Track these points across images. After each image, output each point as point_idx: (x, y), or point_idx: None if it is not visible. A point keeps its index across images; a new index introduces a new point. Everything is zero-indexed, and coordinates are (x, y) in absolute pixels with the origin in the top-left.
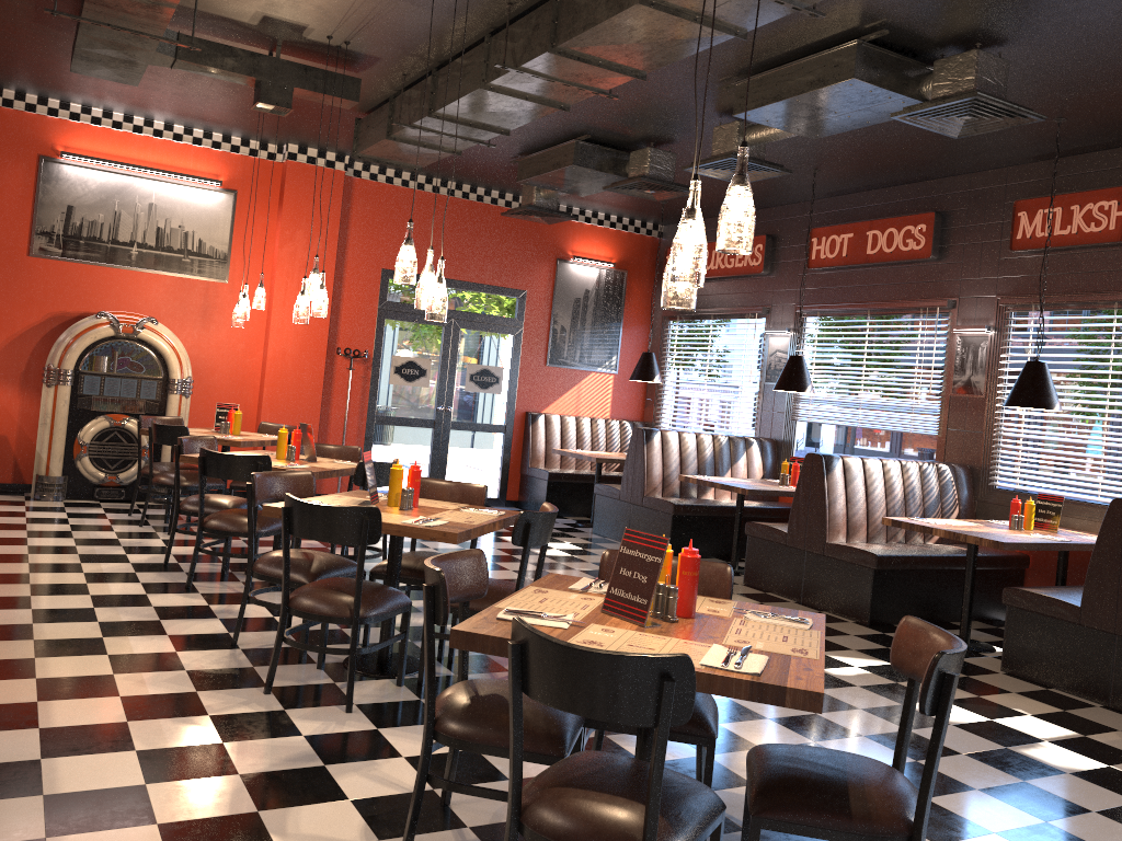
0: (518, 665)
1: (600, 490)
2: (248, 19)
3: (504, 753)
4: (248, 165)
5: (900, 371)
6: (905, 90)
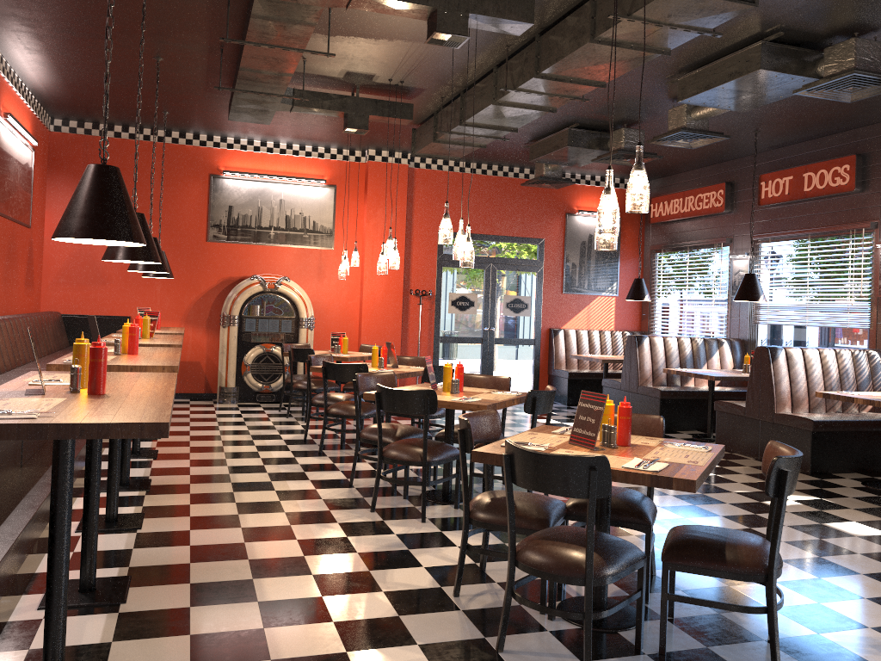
0: (509, 467)
1: (606, 383)
2: (336, 74)
3: None
4: (342, 167)
5: (836, 280)
6: (803, 72)
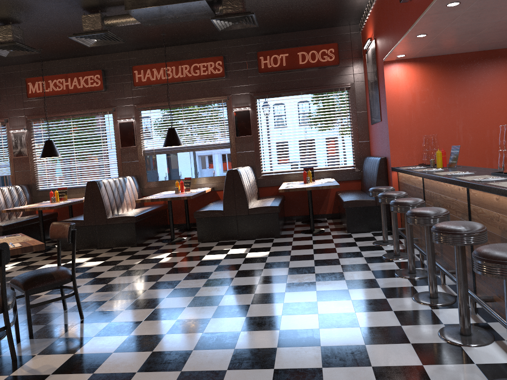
0: None
1: None
2: None
3: None
4: None
5: None
6: None
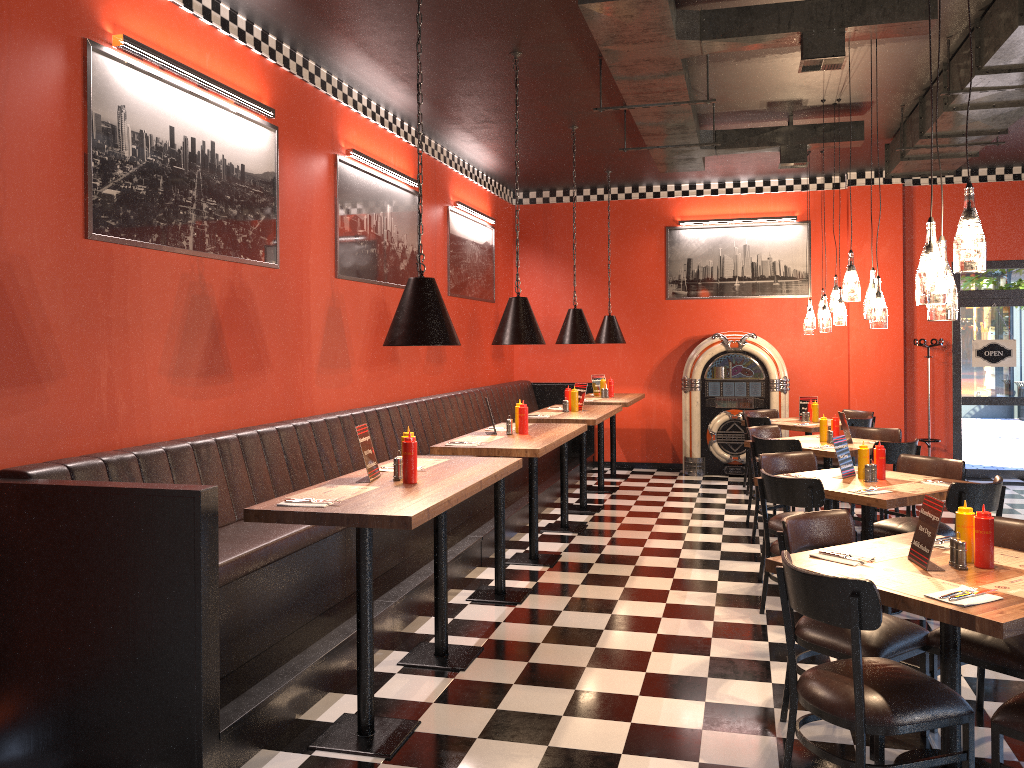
0: (782, 581)
1: None
2: (757, 107)
3: (835, 655)
4: (816, 198)
5: None
6: None
